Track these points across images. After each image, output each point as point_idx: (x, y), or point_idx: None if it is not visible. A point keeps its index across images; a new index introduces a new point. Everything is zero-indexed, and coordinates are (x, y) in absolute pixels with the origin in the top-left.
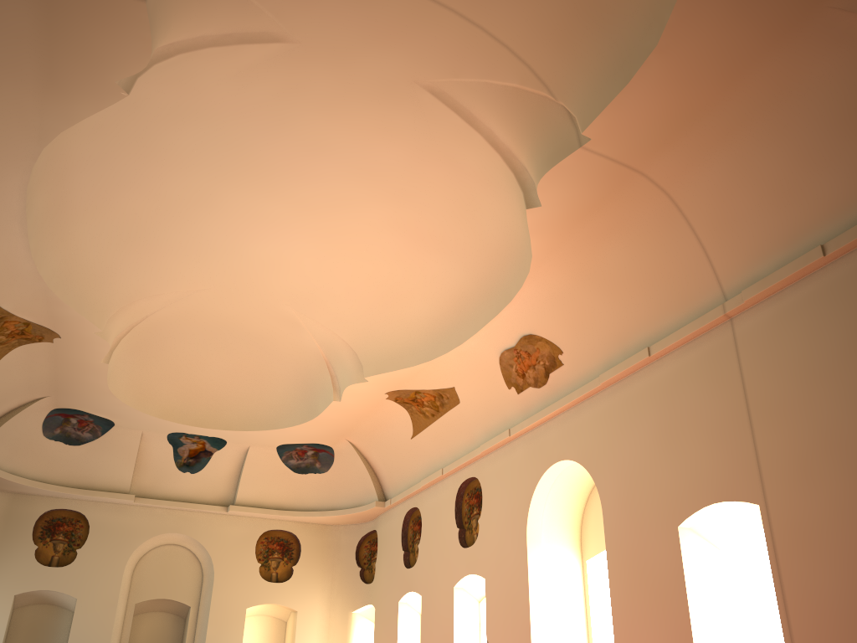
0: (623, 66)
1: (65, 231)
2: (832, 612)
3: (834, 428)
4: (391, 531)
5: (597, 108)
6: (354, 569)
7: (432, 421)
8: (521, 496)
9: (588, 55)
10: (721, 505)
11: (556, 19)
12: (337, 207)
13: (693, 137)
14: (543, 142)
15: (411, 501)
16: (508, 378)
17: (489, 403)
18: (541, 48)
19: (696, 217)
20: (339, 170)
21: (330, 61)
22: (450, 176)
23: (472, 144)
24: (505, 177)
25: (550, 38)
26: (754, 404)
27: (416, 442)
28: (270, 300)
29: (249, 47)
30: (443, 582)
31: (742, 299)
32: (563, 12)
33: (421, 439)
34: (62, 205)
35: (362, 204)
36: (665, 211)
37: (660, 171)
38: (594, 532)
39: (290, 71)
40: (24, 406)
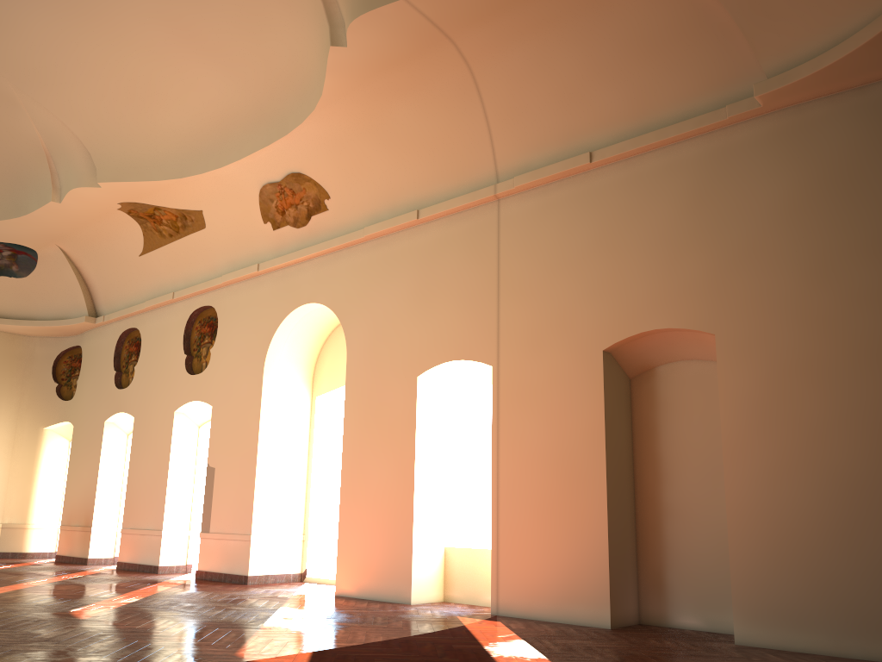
0: None
1: None
2: (534, 456)
3: (566, 311)
4: (101, 349)
5: None
6: (49, 385)
7: (168, 242)
8: (263, 332)
9: None
10: (458, 362)
11: None
12: None
13: (508, 20)
14: None
15: (130, 321)
16: (266, 213)
17: (239, 234)
18: None
19: (490, 97)
20: None
21: None
22: None
23: None
24: (310, 3)
25: None
26: (504, 280)
27: (145, 261)
28: None
29: None
30: (163, 406)
31: (513, 184)
32: None
33: (152, 258)
34: None
35: None
36: (463, 84)
37: (470, 44)
38: (328, 371)
39: None
40: None
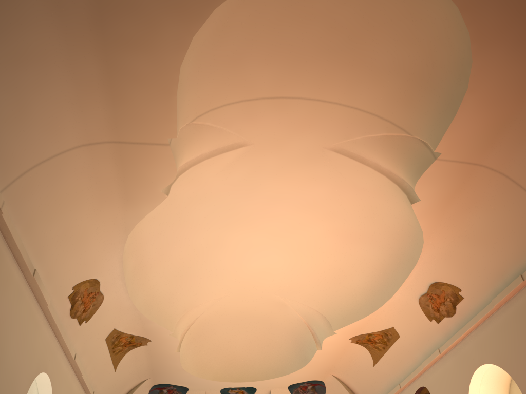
0: (449, 106)
1: (145, 278)
2: None
3: None
4: None
5: (439, 134)
6: None
7: (384, 352)
8: None
9: (425, 105)
10: None
11: (399, 91)
12: (294, 229)
13: (508, 135)
14: (411, 162)
15: None
16: (428, 314)
17: (419, 333)
18: (394, 110)
19: None
20: (290, 208)
21: (272, 149)
22: (358, 195)
23: (366, 174)
24: (392, 188)
25: (398, 102)
26: None
27: (377, 368)
28: (266, 294)
29: (227, 153)
30: None
31: None
32: (402, 86)
33: (379, 365)
34: (141, 264)
35: (308, 224)
36: (504, 184)
37: (493, 160)
38: None
39: (252, 160)
40: (136, 387)
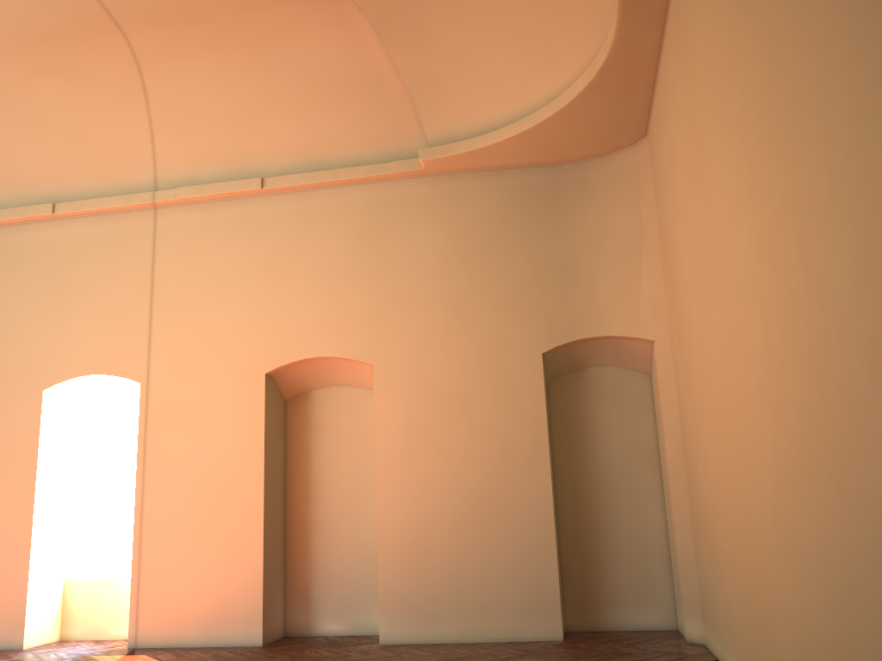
0: None
1: None
2: (186, 478)
3: (228, 332)
4: None
5: None
6: None
7: None
8: None
9: None
10: (97, 377)
11: None
12: None
13: (192, 30)
14: None
15: None
16: None
17: None
18: None
19: (158, 101)
20: None
21: None
22: None
23: None
24: None
25: None
26: (159, 294)
27: None
28: None
29: None
30: None
31: (176, 195)
32: None
33: None
34: None
35: None
36: (128, 80)
37: (144, 41)
38: None
39: None
40: None
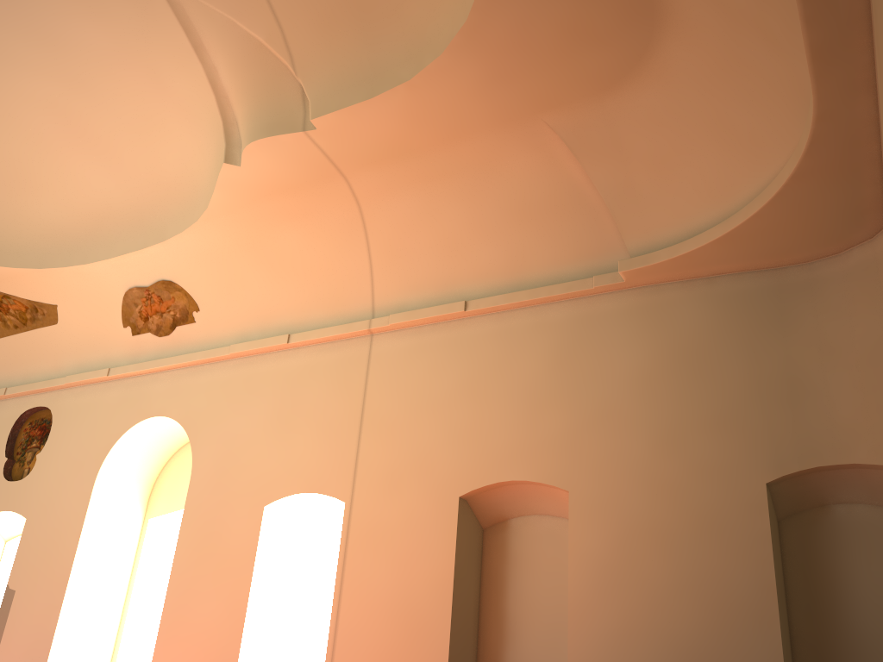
0: (371, 80)
1: None
2: (377, 603)
3: (427, 453)
4: None
5: (334, 104)
6: None
7: (12, 333)
8: (101, 442)
9: (343, 52)
10: (310, 495)
11: (326, 2)
12: None
13: (401, 168)
14: (267, 108)
15: None
16: (127, 316)
17: (94, 334)
18: (300, 20)
19: (376, 236)
20: (12, 19)
21: None
22: (147, 88)
23: (189, 71)
24: (210, 120)
25: (314, 15)
26: (368, 415)
27: None
28: None
29: None
30: None
31: (388, 322)
32: None
33: None
34: None
35: (24, 68)
36: (351, 219)
37: (362, 183)
38: (167, 492)
39: None
40: None
